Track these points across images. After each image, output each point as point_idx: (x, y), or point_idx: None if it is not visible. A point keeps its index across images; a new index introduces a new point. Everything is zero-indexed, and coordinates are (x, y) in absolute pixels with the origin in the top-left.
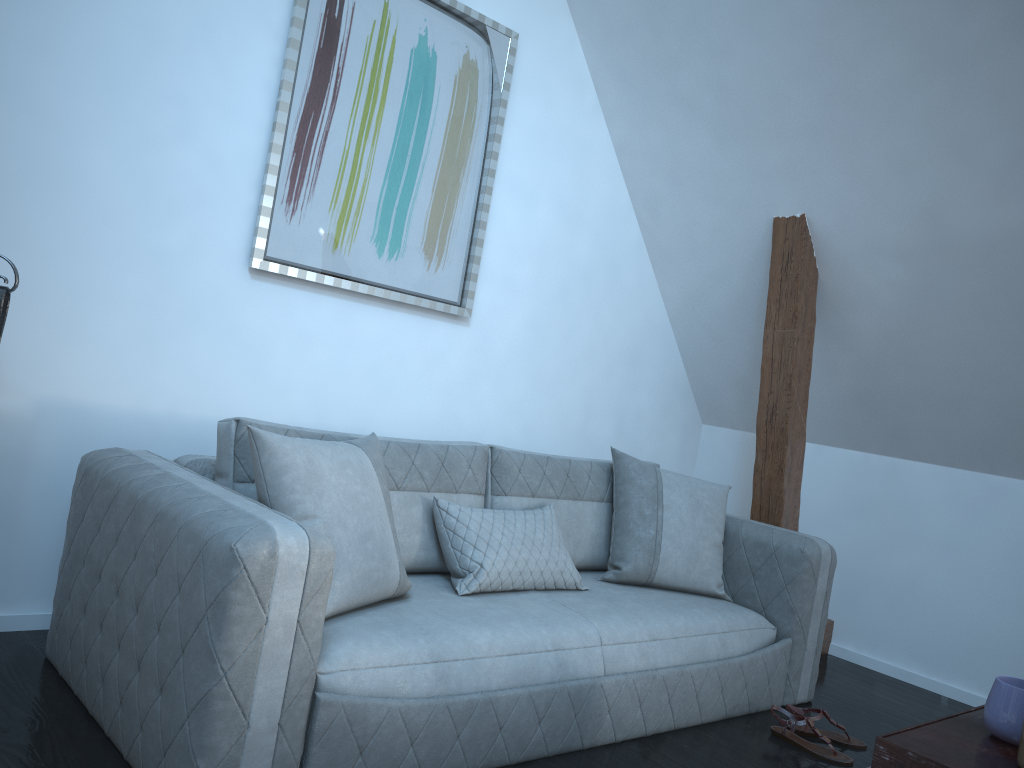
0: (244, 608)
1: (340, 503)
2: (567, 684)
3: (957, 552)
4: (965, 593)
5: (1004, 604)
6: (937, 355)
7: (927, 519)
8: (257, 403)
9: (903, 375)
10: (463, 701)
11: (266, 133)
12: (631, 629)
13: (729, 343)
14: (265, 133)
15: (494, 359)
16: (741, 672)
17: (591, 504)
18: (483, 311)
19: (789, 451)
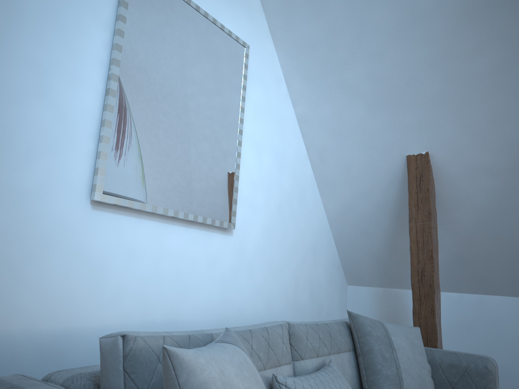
0: None
1: None
2: None
3: None
4: None
5: None
6: (512, 230)
7: (508, 330)
8: (98, 310)
9: (488, 244)
10: None
11: (101, 97)
12: None
13: (370, 234)
14: (100, 97)
15: (247, 257)
16: None
17: (345, 354)
18: (239, 224)
19: (435, 298)
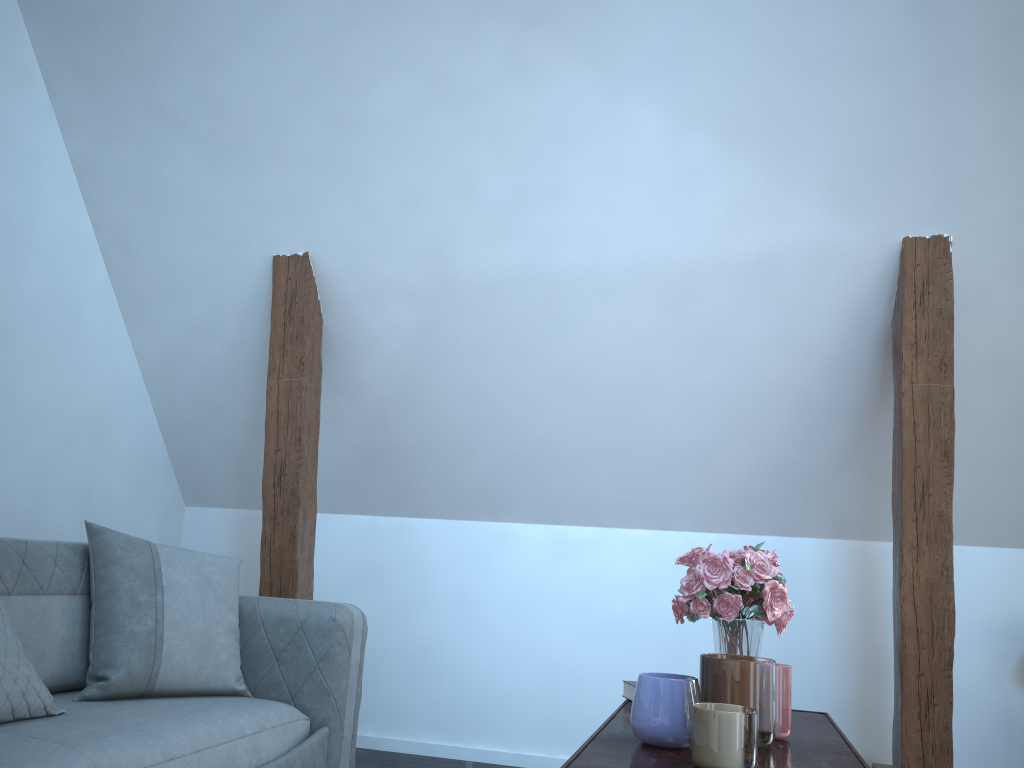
0: None
1: None
2: None
3: (469, 605)
4: (480, 646)
5: (516, 650)
6: (444, 402)
7: (439, 576)
8: None
9: (411, 426)
10: None
11: None
12: (139, 750)
13: (220, 405)
14: None
15: None
16: None
17: (60, 599)
18: None
19: (302, 515)
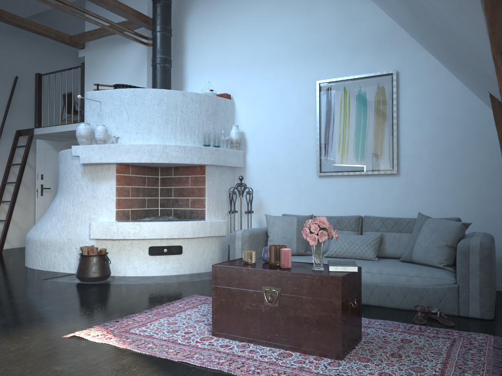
0: (231, 245)
1: (278, 229)
2: None
3: None
4: None
5: None
6: None
7: None
8: (327, 212)
9: None
10: None
11: (316, 139)
12: None
13: None
14: (316, 139)
15: (415, 186)
16: (416, 292)
17: (406, 234)
18: (405, 169)
19: None
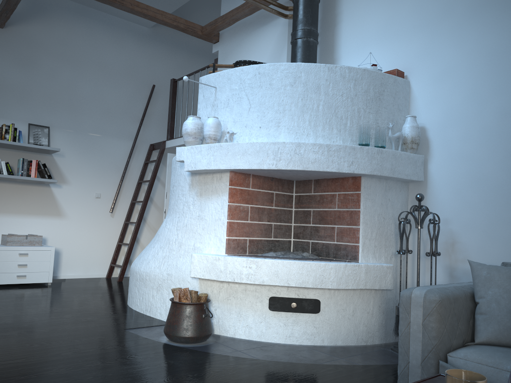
0: (402, 314)
1: (498, 293)
2: None
3: None
4: None
5: None
6: None
7: None
8: None
9: None
10: None
11: None
12: None
13: None
14: None
15: None
16: None
17: None
18: None
19: None
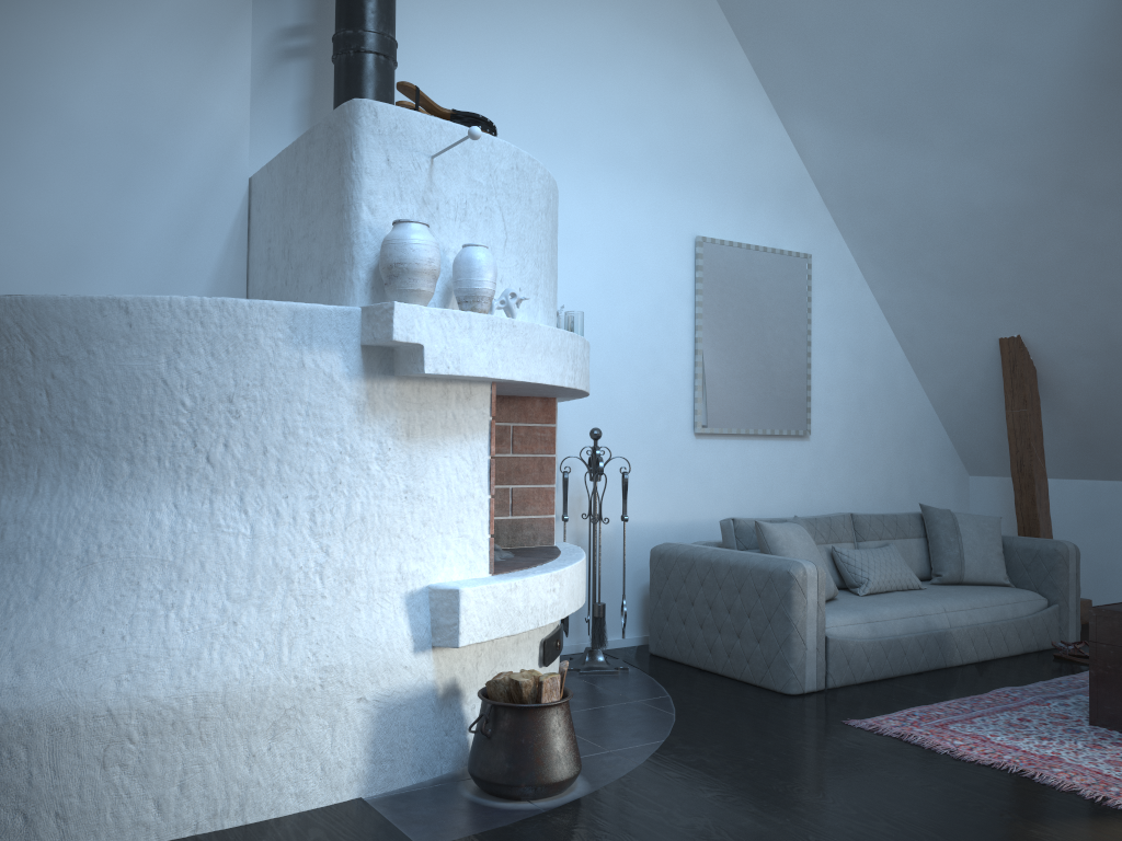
0: (797, 597)
1: (803, 552)
2: (932, 632)
3: None
4: None
5: None
6: None
7: None
8: (707, 508)
9: (1107, 426)
10: (886, 640)
11: (691, 356)
12: (959, 603)
13: (980, 418)
14: (691, 356)
15: (826, 458)
16: (1028, 625)
17: (914, 540)
18: (816, 429)
19: (1037, 488)
